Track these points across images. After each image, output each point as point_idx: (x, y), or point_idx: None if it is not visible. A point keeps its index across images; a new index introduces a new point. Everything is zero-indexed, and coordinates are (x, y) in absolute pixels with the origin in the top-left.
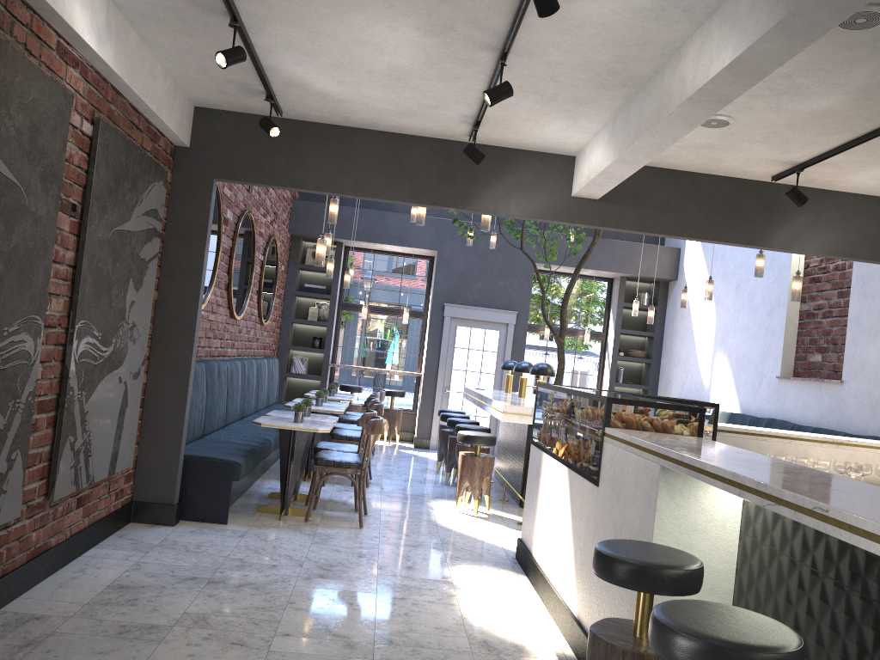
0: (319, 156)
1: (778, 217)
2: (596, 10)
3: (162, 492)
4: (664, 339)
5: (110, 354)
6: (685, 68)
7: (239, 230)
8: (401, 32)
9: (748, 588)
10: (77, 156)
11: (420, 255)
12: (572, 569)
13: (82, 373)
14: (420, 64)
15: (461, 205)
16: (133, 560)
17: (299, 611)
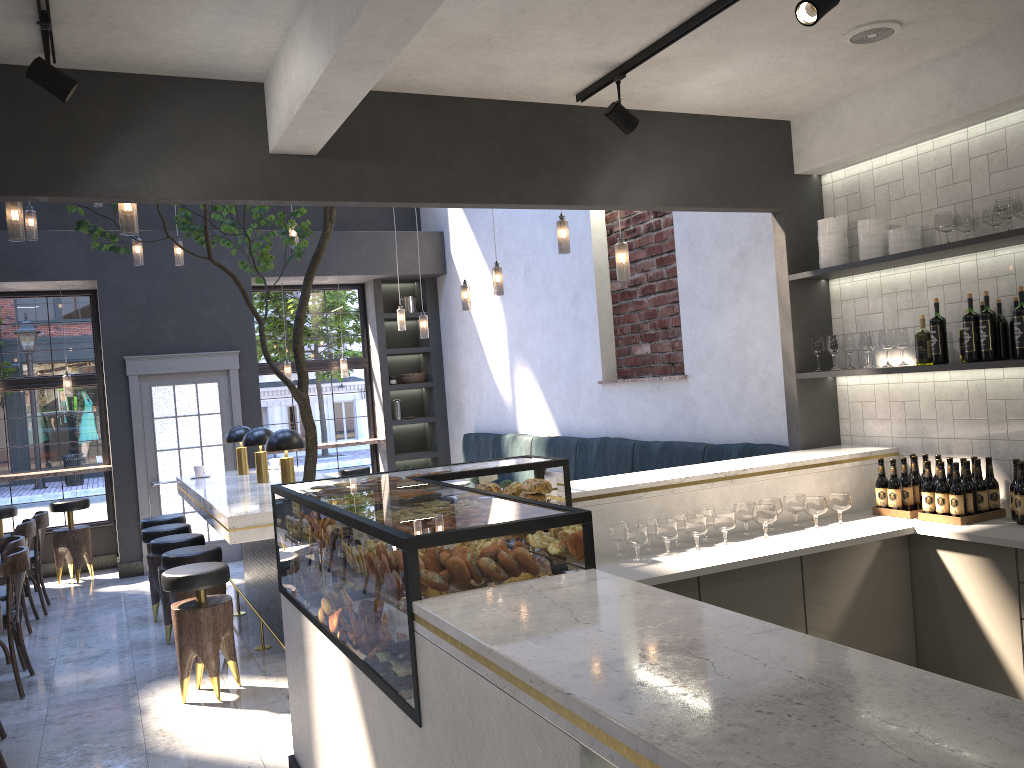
0: None
1: (592, 158)
2: None
3: None
4: (444, 353)
5: None
6: None
7: None
8: None
9: None
10: None
11: (74, 290)
12: None
13: None
14: None
15: (61, 189)
16: None
17: None
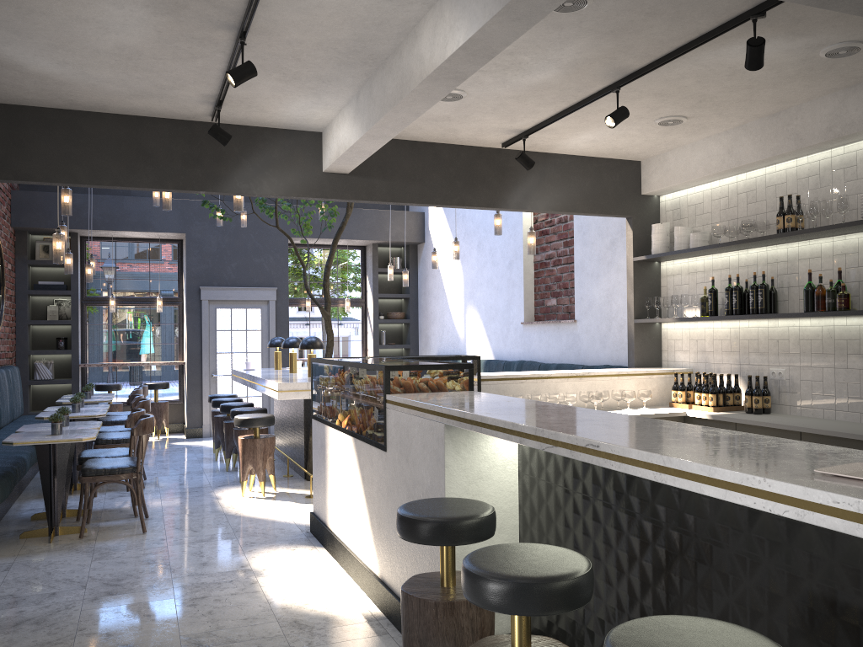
0: (44, 144)
1: (510, 180)
2: None
3: None
4: (419, 299)
5: None
6: (422, 47)
7: None
8: (128, 9)
9: (531, 520)
10: None
11: (167, 239)
12: (370, 533)
13: None
14: (152, 43)
15: (212, 188)
16: None
17: (92, 636)
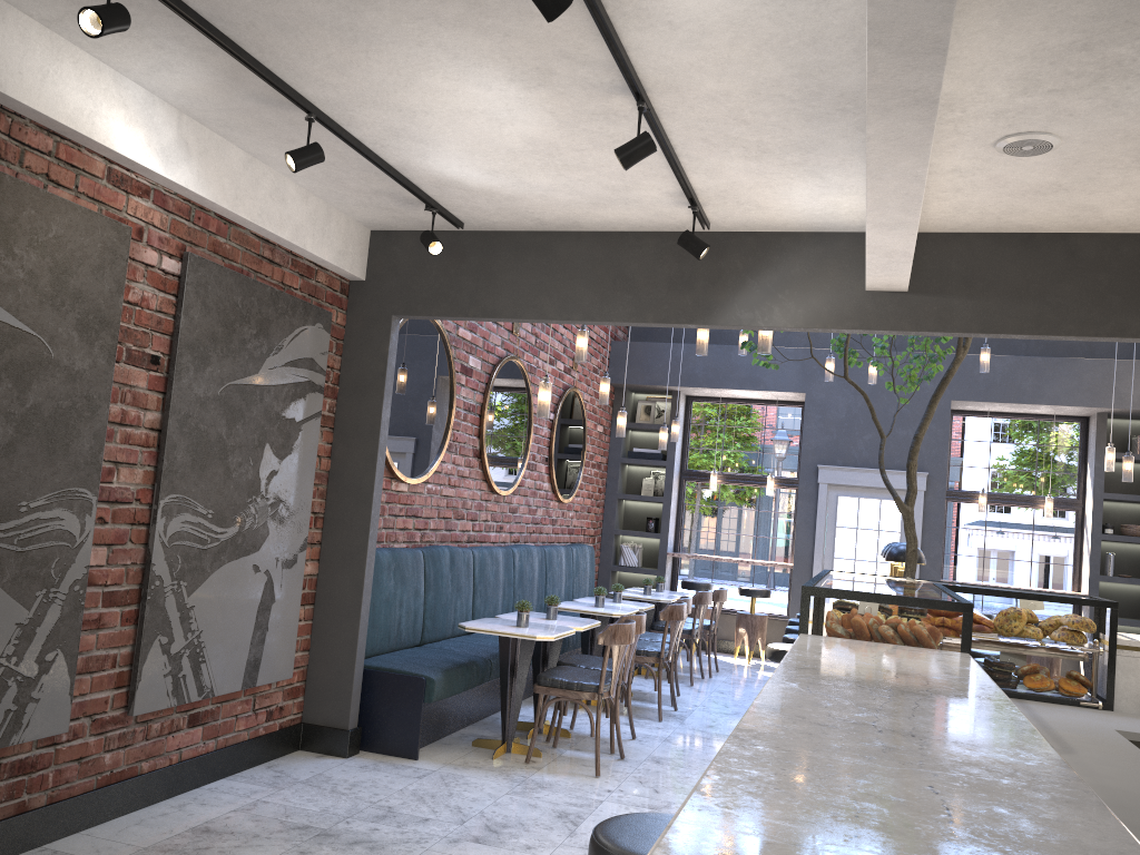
0: (514, 274)
1: None
2: (705, 3)
3: (335, 713)
4: None
5: (233, 536)
6: None
7: (492, 381)
8: (497, 89)
9: None
10: (156, 299)
11: (789, 401)
12: None
13: (177, 559)
14: (557, 130)
15: (703, 319)
16: (254, 798)
17: None
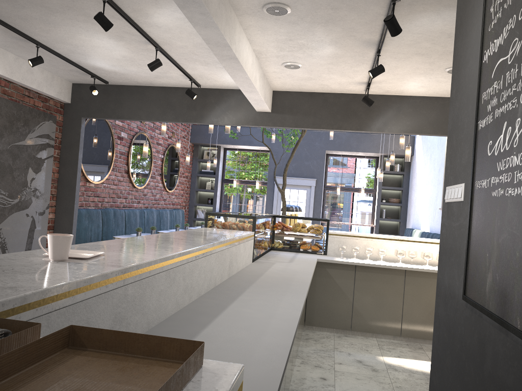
0: (129, 102)
1: (374, 114)
2: (166, 21)
3: None
4: (409, 191)
5: (17, 202)
6: None
7: (132, 142)
8: (106, 40)
9: None
10: None
11: (265, 150)
12: None
13: None
14: (132, 54)
15: (199, 121)
16: None
17: None
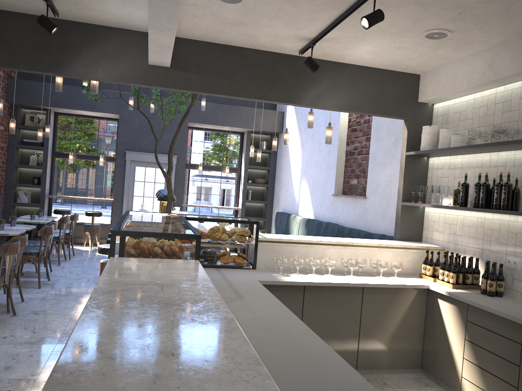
0: None
1: (306, 82)
2: None
3: None
4: (276, 171)
5: None
6: None
7: None
8: None
9: None
10: None
11: (111, 118)
12: None
13: None
14: None
15: (56, 71)
16: None
17: None
